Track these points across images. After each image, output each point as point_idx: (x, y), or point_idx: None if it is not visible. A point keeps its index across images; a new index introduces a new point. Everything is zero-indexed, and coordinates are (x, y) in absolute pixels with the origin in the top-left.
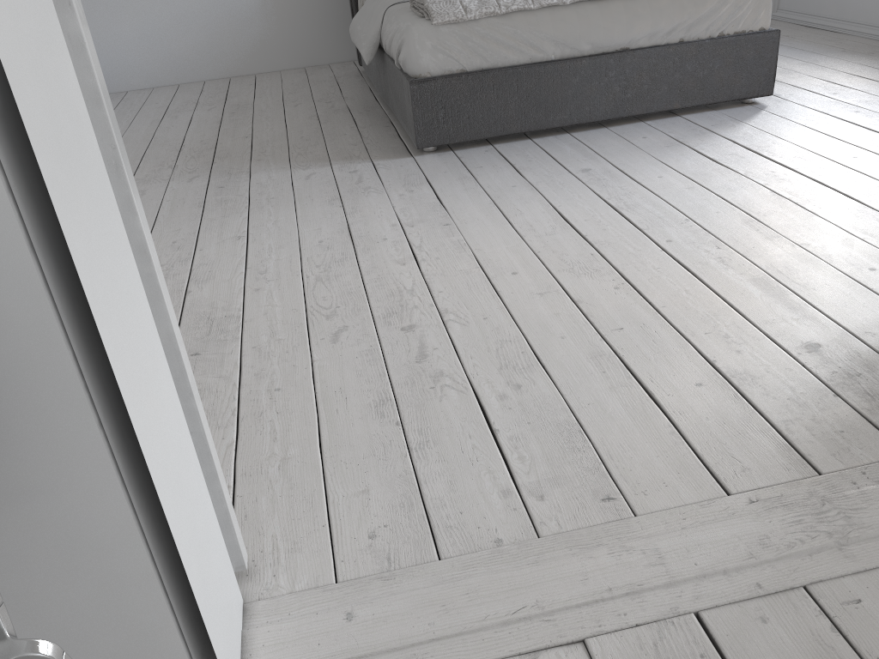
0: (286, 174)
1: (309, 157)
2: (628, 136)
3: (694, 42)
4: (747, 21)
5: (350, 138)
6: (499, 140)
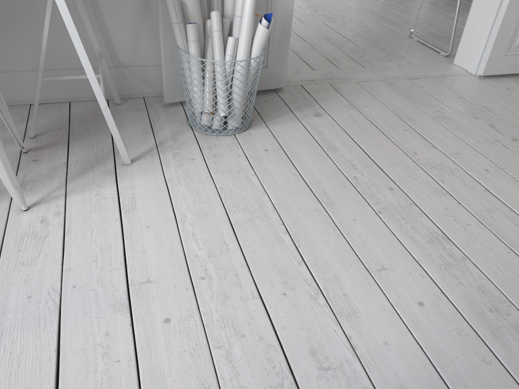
0: None
1: None
2: None
3: None
4: None
5: None
6: None
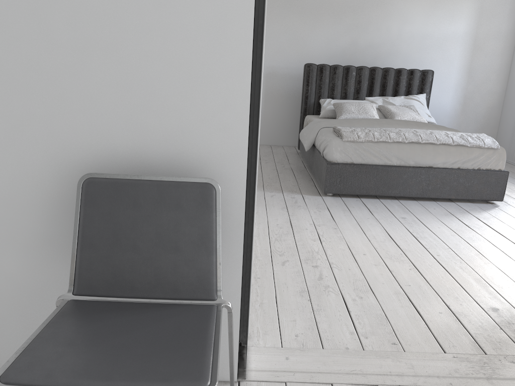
0: (261, 193)
1: (272, 187)
2: (426, 207)
3: (465, 169)
4: (492, 165)
5: (292, 182)
6: (363, 196)
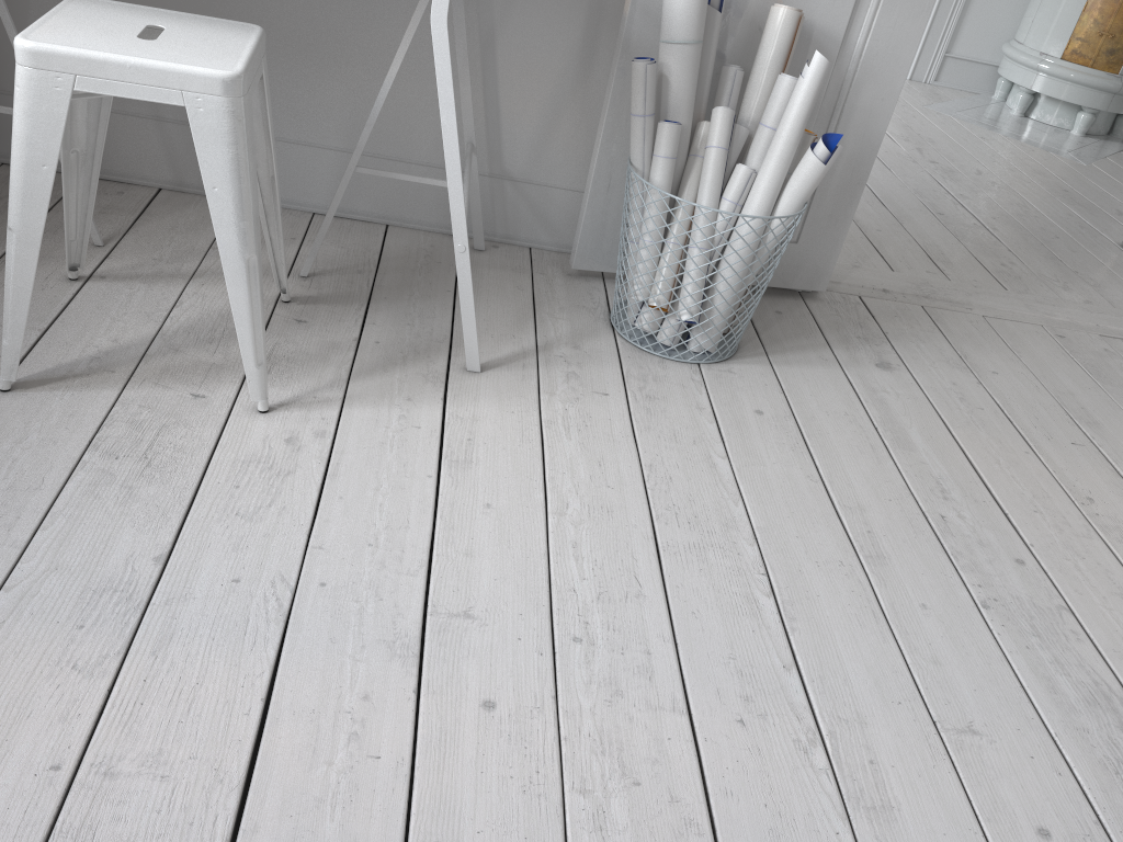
0: None
1: None
2: None
3: None
4: None
5: None
6: None
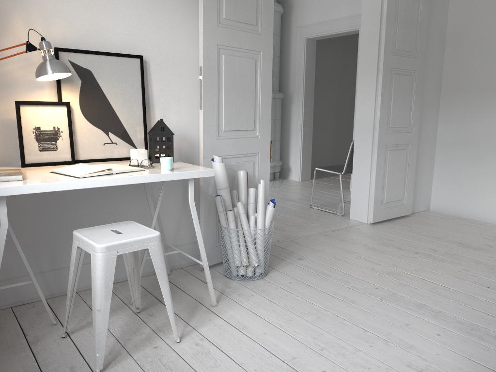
0: None
1: None
2: None
3: None
4: None
5: None
6: None
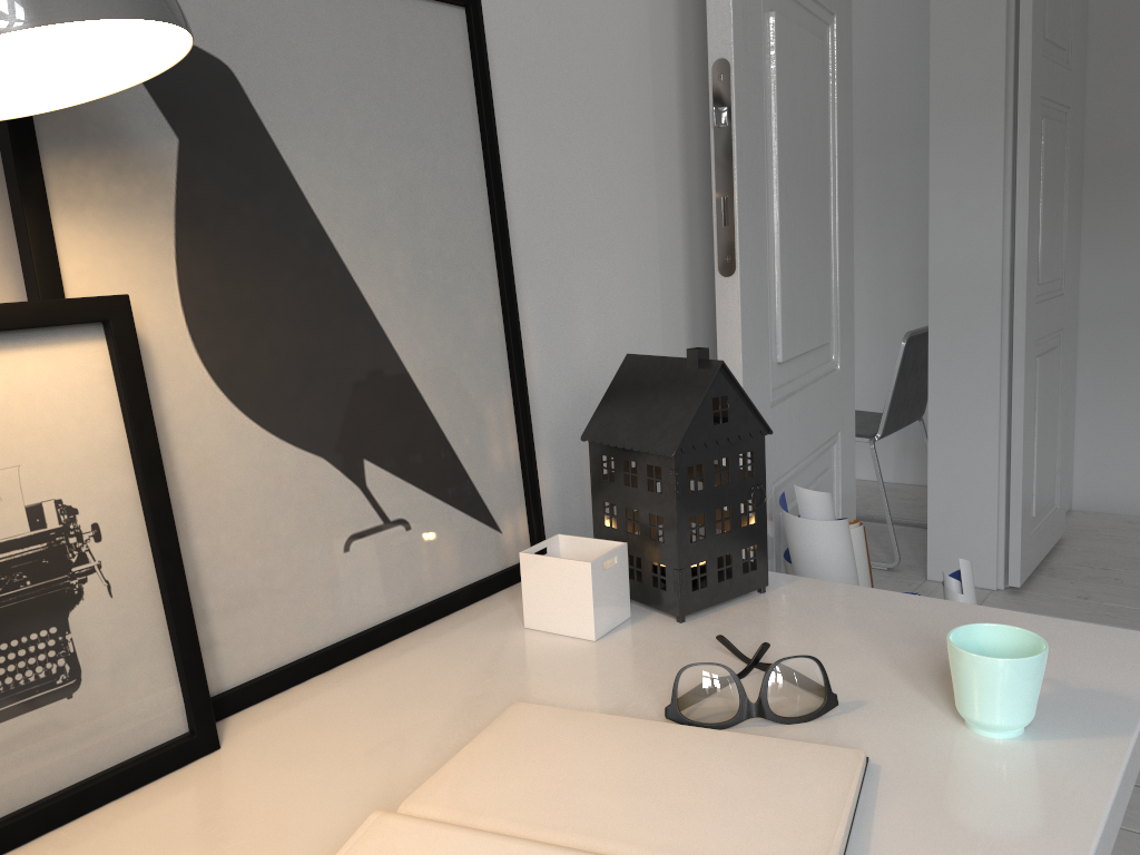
0: None
1: None
2: None
3: None
4: None
5: None
6: None
